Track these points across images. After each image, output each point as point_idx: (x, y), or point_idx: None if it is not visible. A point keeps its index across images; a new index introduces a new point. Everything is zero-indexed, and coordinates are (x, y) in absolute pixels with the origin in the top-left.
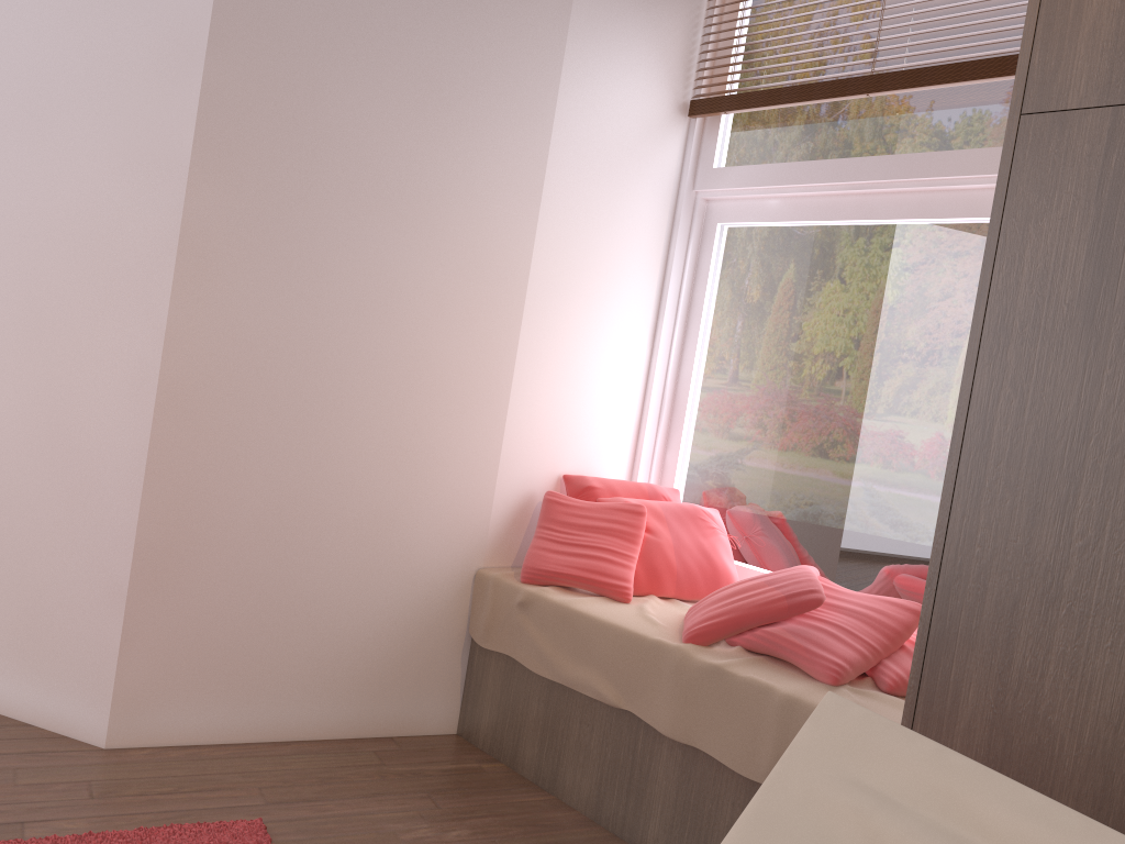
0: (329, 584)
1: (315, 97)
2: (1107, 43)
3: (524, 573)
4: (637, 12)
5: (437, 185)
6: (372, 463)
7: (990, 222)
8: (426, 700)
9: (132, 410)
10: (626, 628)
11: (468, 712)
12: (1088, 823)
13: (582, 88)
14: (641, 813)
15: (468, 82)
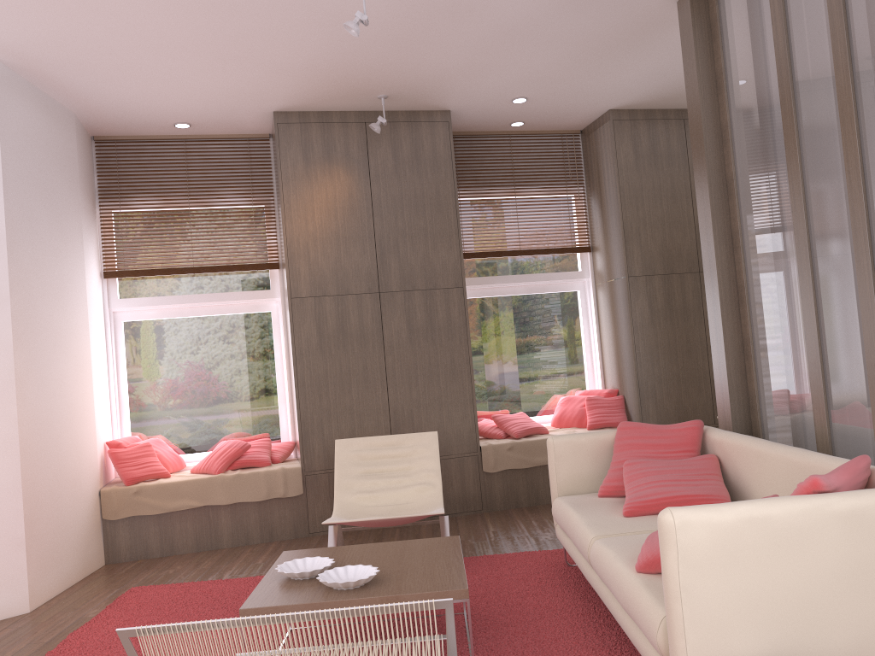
0: (68, 512)
1: (36, 305)
2: (308, 281)
3: (128, 481)
4: (91, 241)
5: (67, 331)
6: (70, 455)
7: (290, 326)
8: (96, 553)
9: (7, 459)
10: (193, 479)
11: (110, 551)
12: (392, 435)
13: (88, 278)
14: (218, 536)
15: (67, 286)
